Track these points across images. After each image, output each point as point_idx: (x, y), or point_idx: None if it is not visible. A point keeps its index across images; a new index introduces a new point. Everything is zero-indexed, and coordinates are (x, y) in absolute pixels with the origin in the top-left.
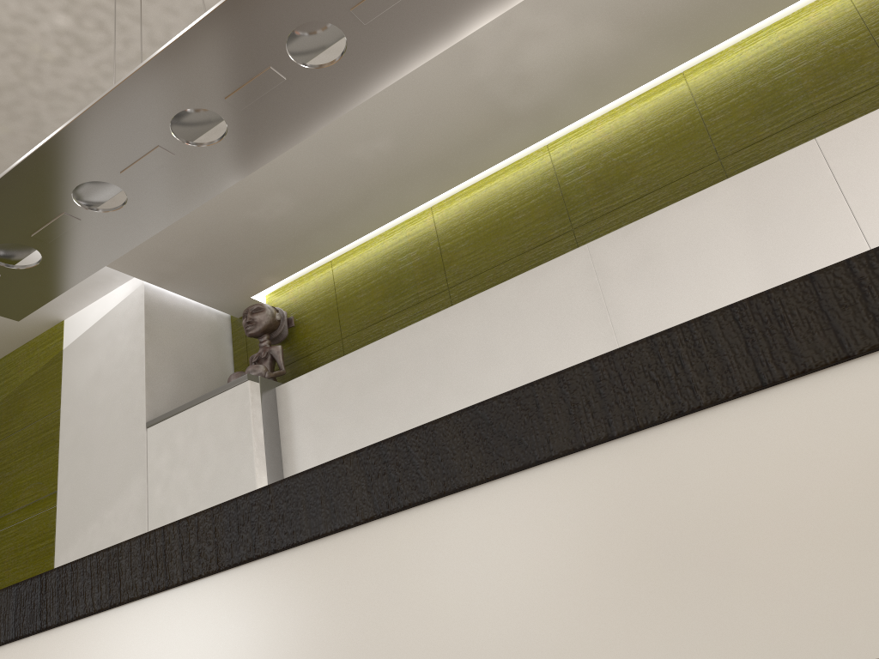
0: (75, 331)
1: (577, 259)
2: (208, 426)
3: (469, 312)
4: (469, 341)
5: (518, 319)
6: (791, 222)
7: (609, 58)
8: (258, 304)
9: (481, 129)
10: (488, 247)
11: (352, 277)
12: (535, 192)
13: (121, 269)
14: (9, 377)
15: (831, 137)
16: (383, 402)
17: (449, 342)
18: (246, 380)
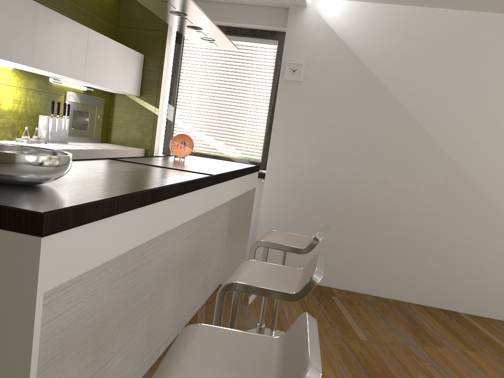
0: None
1: (32, 5)
2: None
3: None
4: None
5: (6, 11)
6: (77, 48)
7: None
8: None
9: None
10: None
11: None
12: None
13: None
14: None
15: (91, 31)
16: None
17: None
18: None
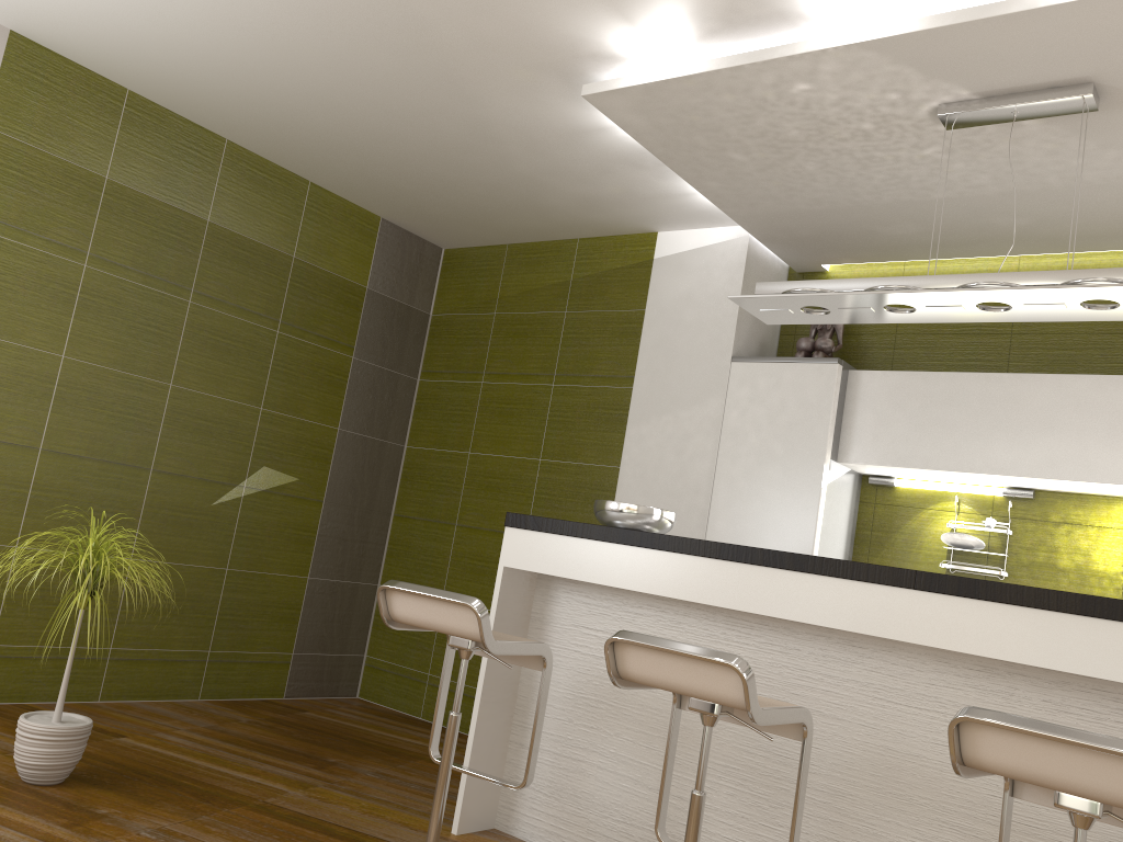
0: (668, 247)
1: None
2: (791, 383)
3: (1042, 385)
4: (1034, 406)
5: (1083, 408)
6: None
7: None
8: None
9: (1108, 232)
10: None
11: None
12: None
13: (746, 228)
14: (591, 259)
15: None
16: (944, 421)
17: (1017, 400)
18: (836, 363)
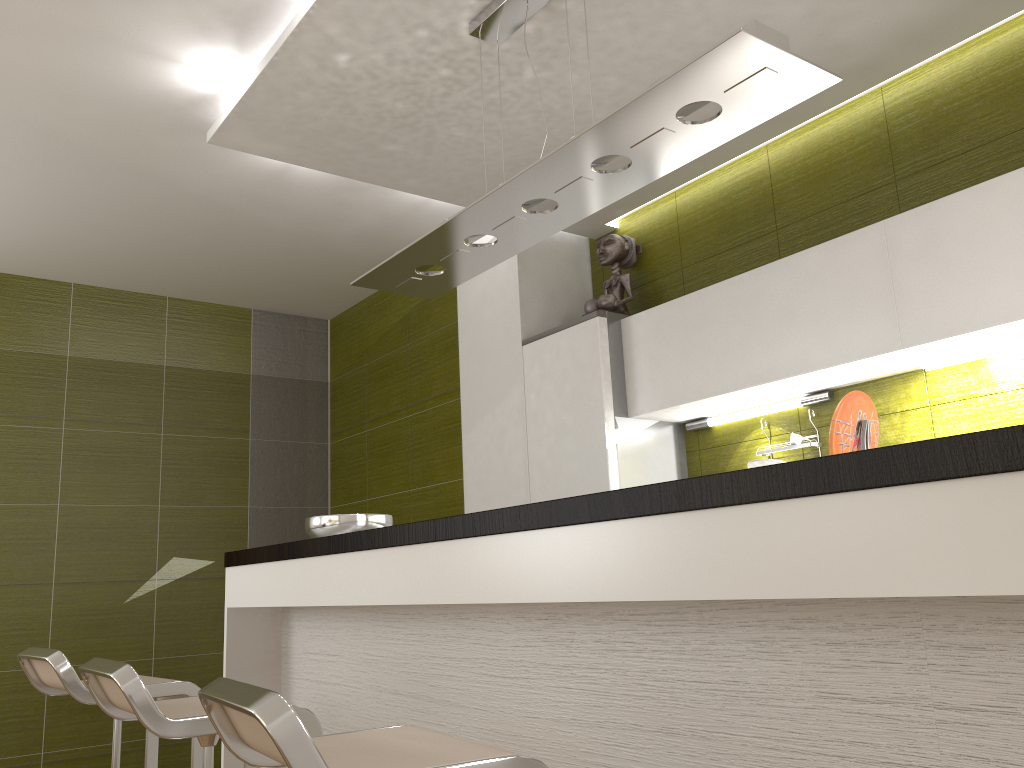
0: None
1: (873, 234)
2: (567, 350)
3: (777, 273)
4: (775, 299)
5: (818, 285)
6: None
7: (931, 20)
8: (609, 236)
9: None
10: (815, 192)
11: (692, 210)
12: (864, 138)
13: None
14: None
15: None
16: (704, 343)
17: (759, 298)
18: (596, 316)
